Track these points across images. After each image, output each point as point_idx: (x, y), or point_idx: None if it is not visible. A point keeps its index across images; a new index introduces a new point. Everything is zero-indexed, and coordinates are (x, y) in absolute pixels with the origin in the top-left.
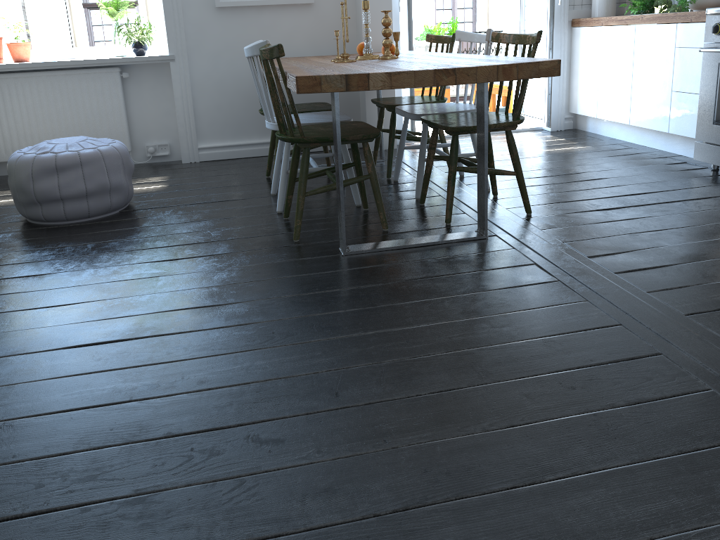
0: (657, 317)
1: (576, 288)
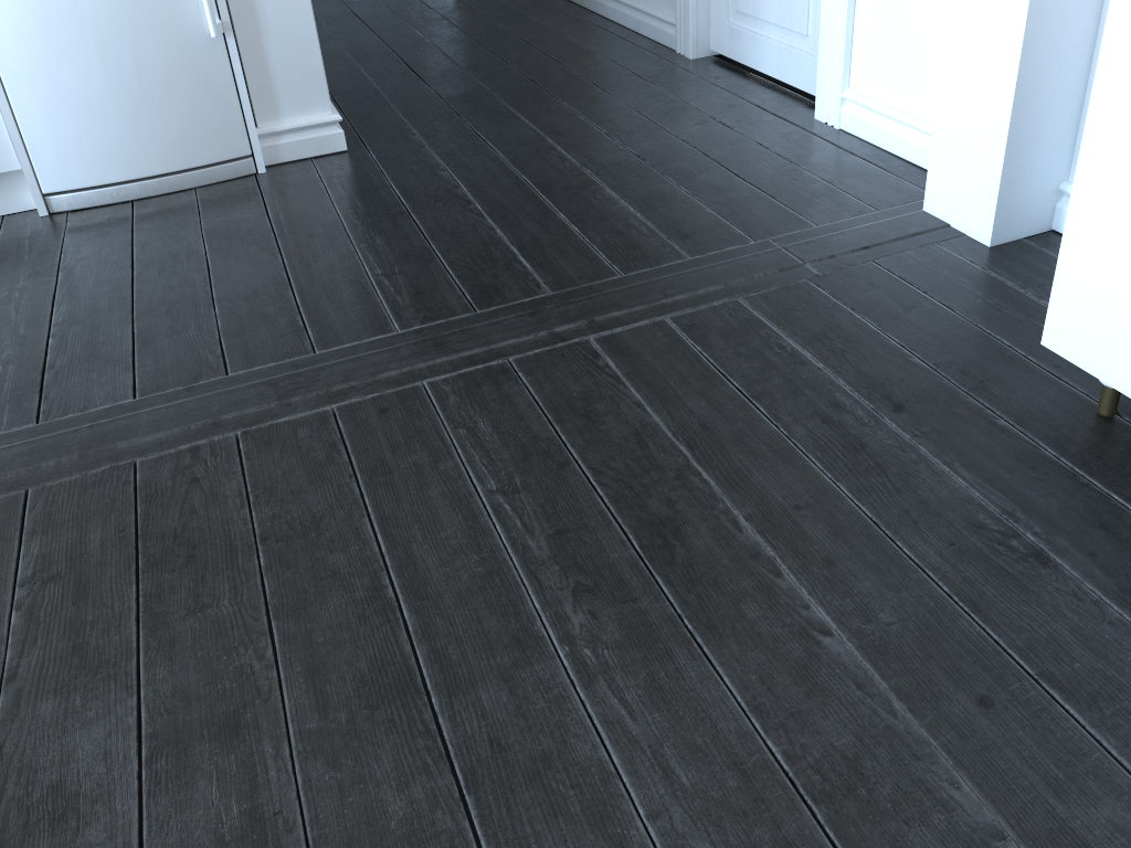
0: (31, 448)
1: None
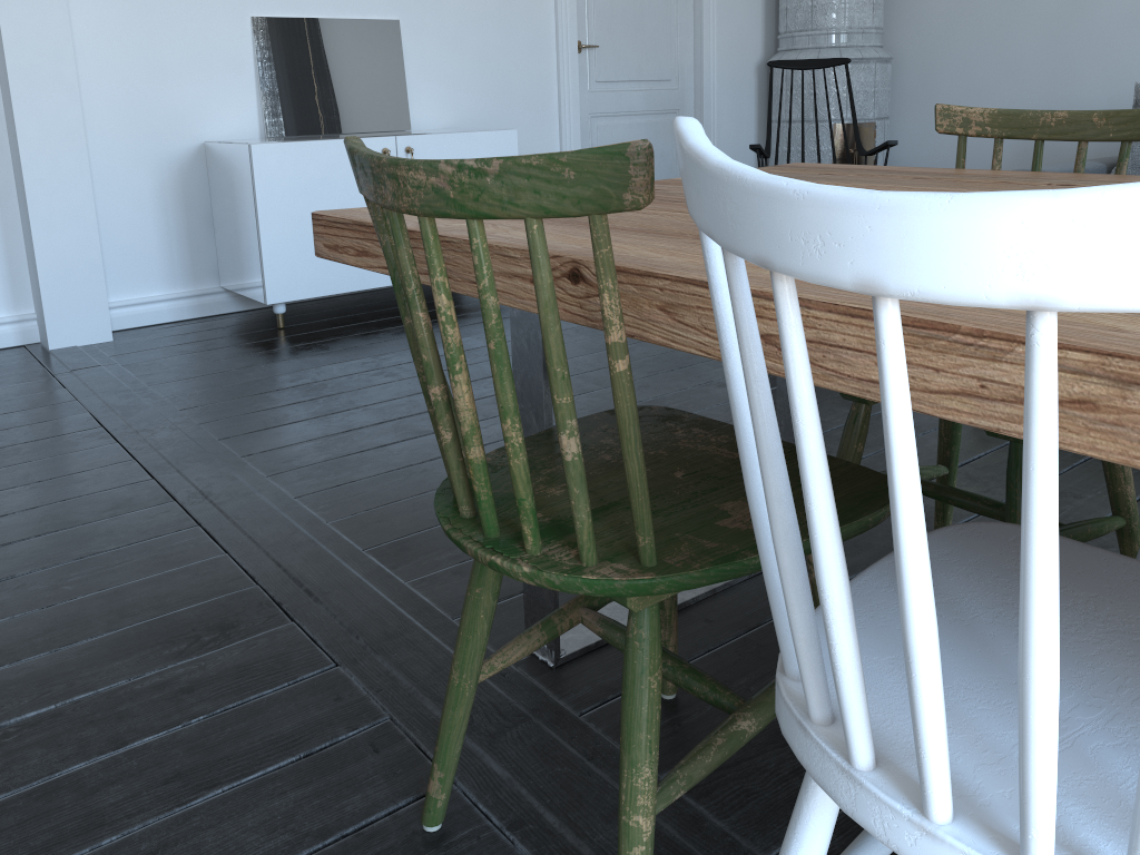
0: (242, 510)
1: (337, 538)
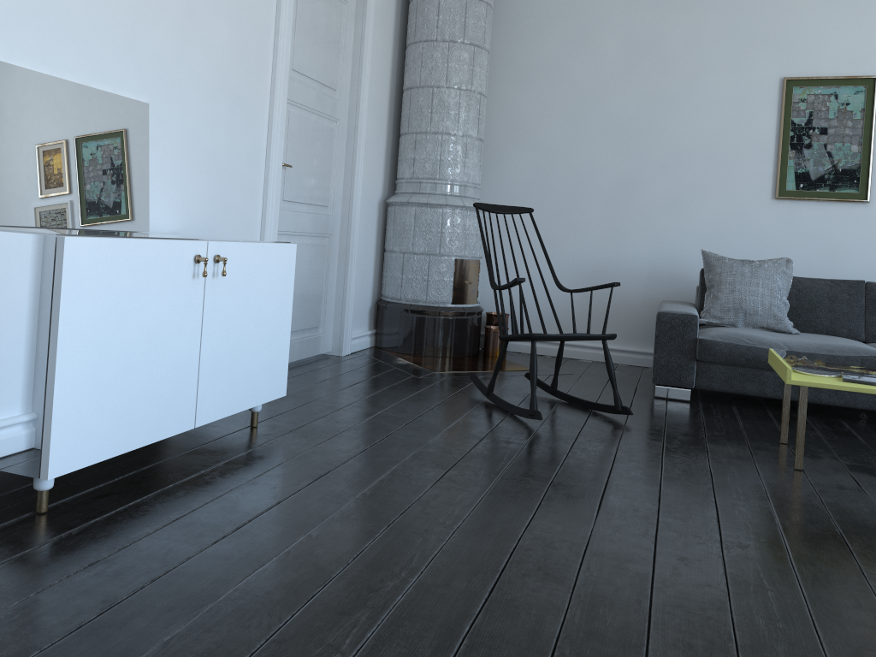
0: None
1: None
